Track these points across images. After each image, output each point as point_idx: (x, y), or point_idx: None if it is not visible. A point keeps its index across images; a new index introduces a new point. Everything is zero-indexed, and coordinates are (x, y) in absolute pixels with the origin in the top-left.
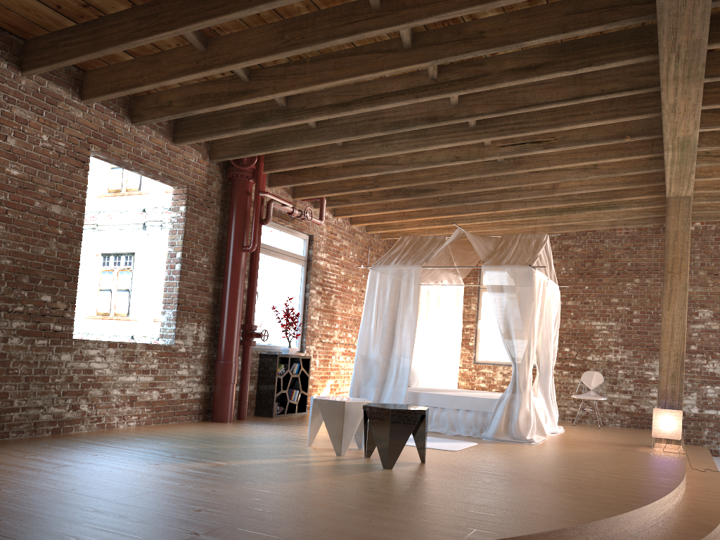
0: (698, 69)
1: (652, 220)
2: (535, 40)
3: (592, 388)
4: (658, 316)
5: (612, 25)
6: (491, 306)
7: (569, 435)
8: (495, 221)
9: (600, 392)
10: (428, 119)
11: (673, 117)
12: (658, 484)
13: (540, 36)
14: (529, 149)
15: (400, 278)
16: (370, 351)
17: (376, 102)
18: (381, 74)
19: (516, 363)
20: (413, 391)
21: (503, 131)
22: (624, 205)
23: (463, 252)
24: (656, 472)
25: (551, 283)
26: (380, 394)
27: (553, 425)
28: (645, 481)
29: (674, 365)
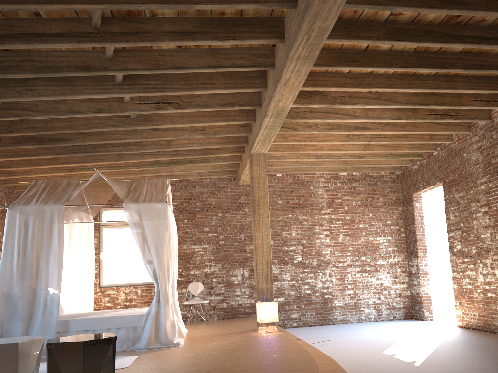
0: (315, 52)
1: (227, 172)
2: (203, 5)
3: (196, 294)
4: (236, 238)
5: (264, 6)
6: (111, 239)
7: (195, 333)
8: (115, 170)
9: (202, 297)
10: (82, 67)
11: (283, 90)
12: (300, 358)
13: (208, 2)
14: (163, 108)
15: (42, 217)
16: (13, 287)
17: (33, 40)
18: (49, 8)
19: (158, 281)
20: (63, 319)
21: (147, 89)
22: (213, 160)
23: (95, 193)
24: (285, 349)
25: (173, 216)
26: (27, 327)
27: (182, 327)
28: (290, 358)
29: (266, 270)
